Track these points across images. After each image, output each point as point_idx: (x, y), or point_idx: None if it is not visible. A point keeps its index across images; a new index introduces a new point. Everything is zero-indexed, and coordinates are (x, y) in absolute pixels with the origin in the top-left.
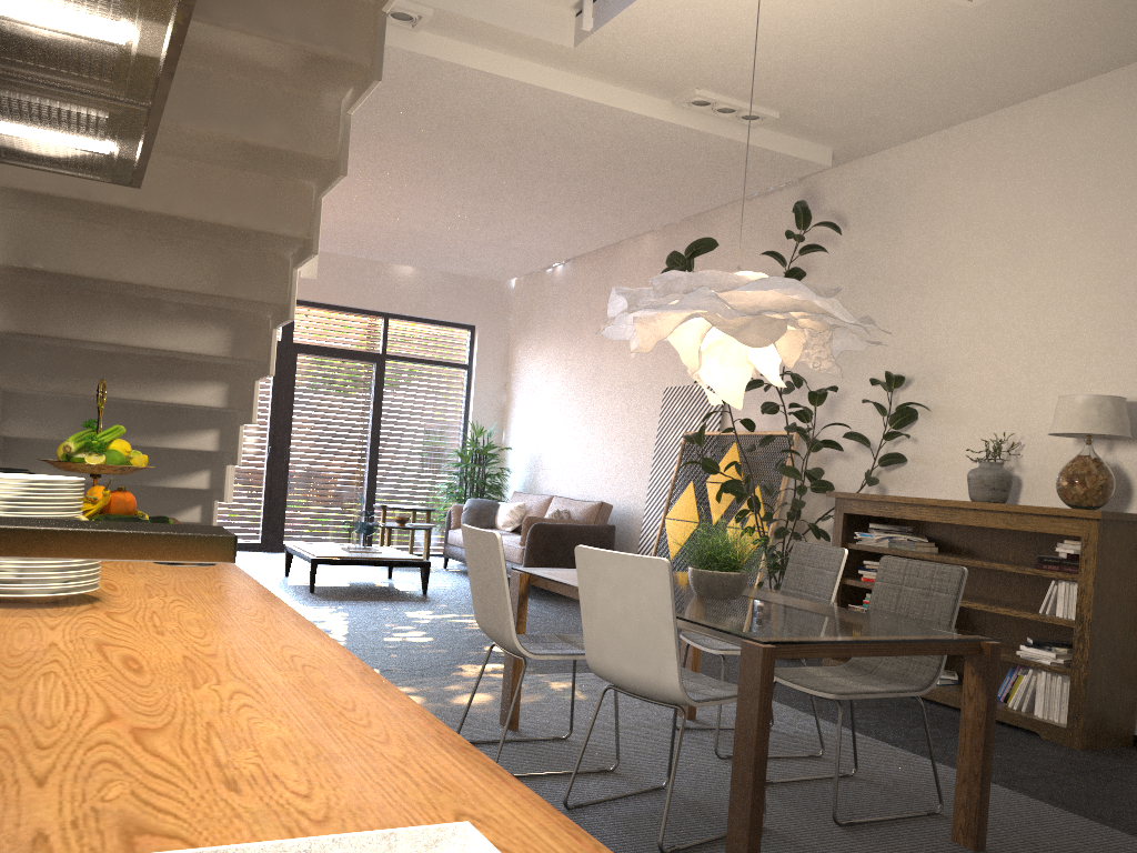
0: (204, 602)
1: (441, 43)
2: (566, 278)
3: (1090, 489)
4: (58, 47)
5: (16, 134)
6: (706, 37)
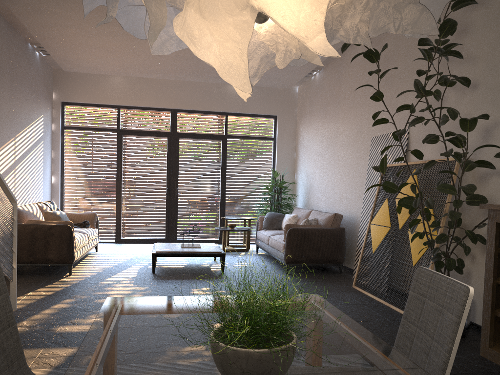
0: None
1: None
2: (320, 80)
3: None
4: None
5: None
6: None
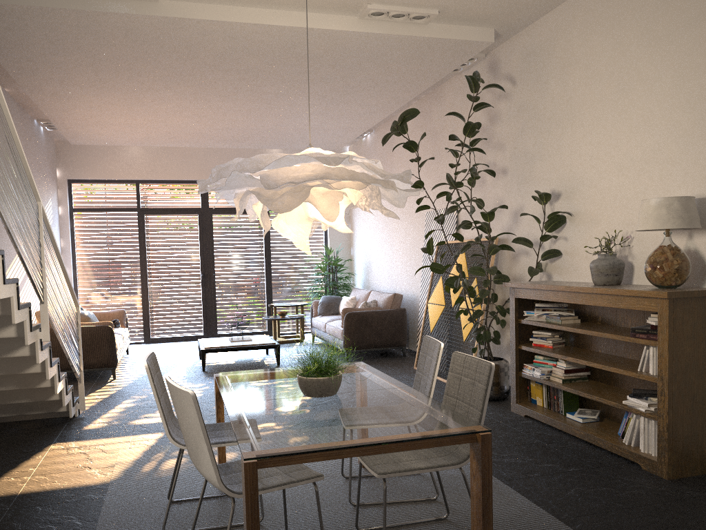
0: None
1: (178, 6)
2: (372, 143)
3: (667, 272)
4: None
5: None
6: None
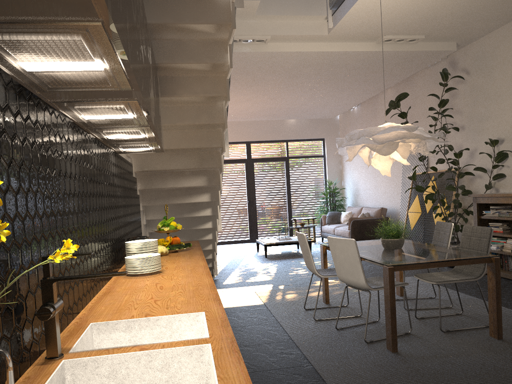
0: (187, 270)
1: (276, 45)
2: (358, 112)
3: None
4: (131, 139)
5: (129, 150)
6: (379, 18)
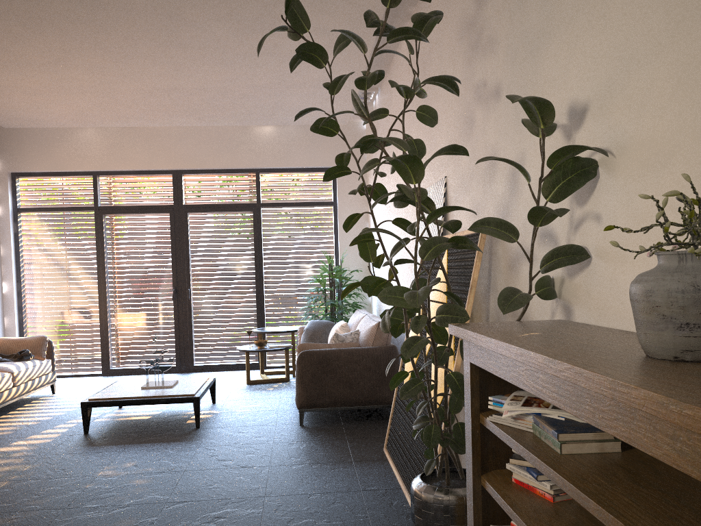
0: None
1: None
2: (379, 107)
3: None
4: None
5: None
6: None
